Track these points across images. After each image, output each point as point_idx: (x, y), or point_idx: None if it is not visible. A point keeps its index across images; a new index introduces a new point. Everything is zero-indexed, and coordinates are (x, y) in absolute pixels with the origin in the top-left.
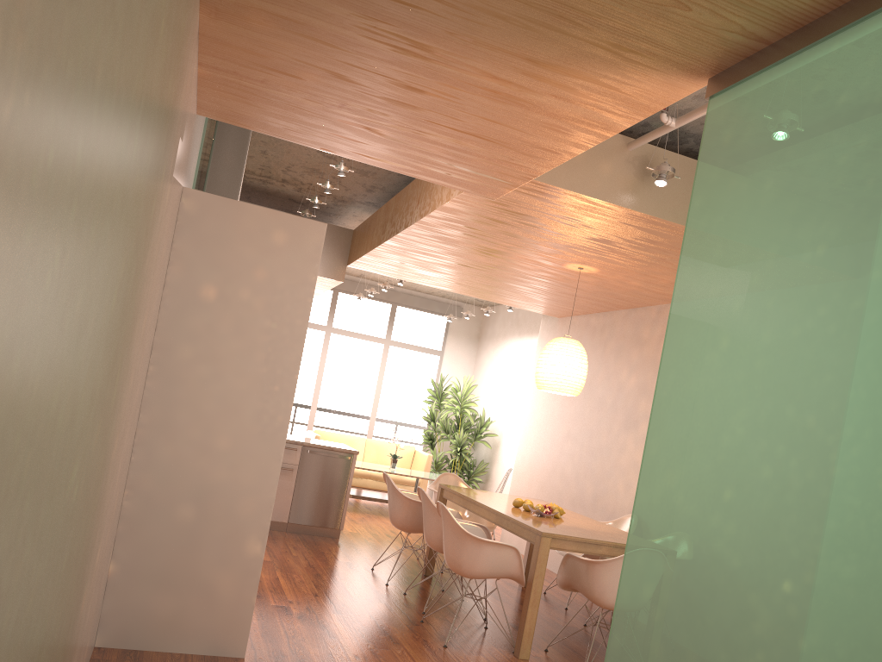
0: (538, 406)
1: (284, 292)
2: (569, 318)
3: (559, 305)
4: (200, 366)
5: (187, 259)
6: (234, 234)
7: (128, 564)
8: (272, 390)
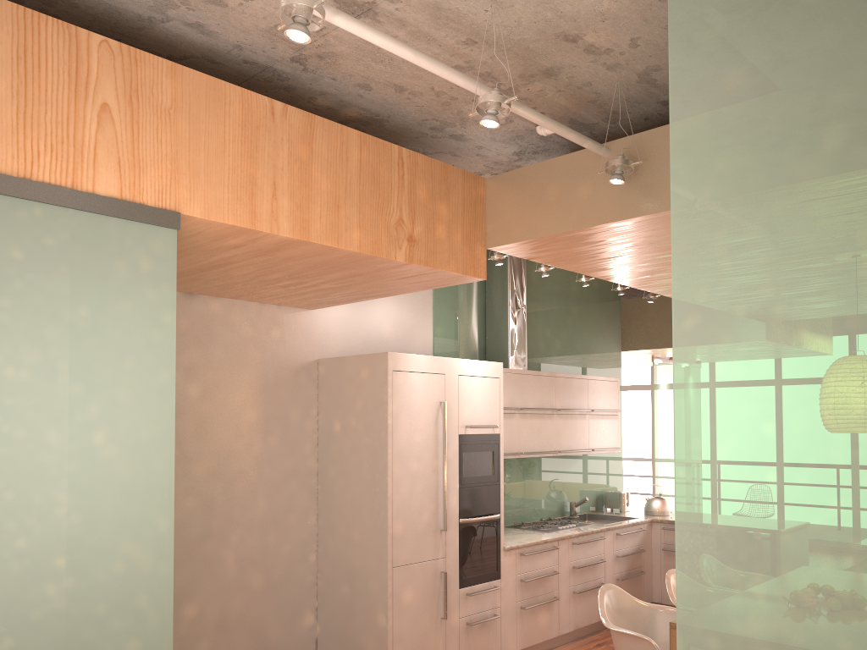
0: None
1: (372, 413)
2: None
3: None
4: (339, 480)
5: (325, 406)
6: (343, 381)
7: (324, 626)
8: (375, 491)
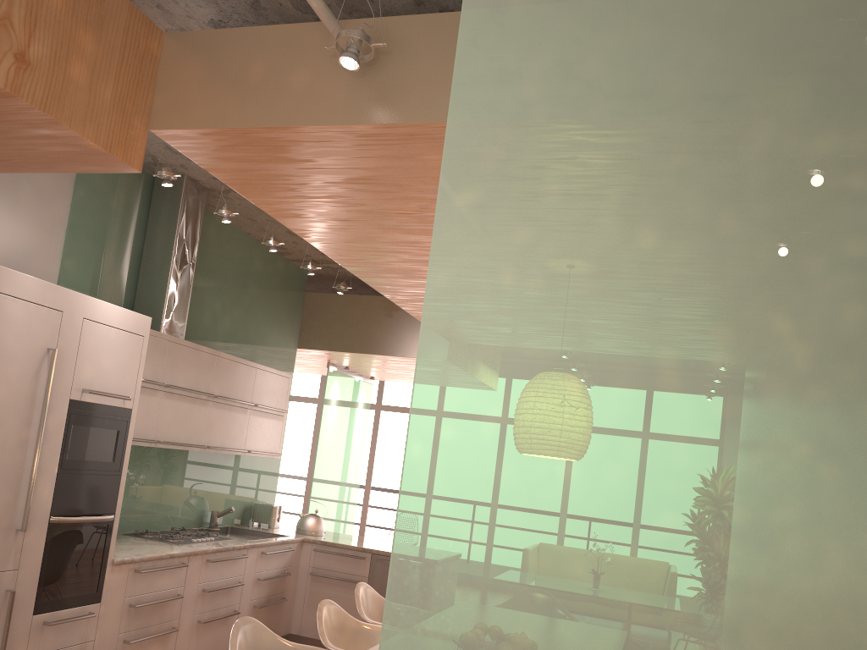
0: None
1: None
2: None
3: None
4: None
5: None
6: None
7: None
8: None
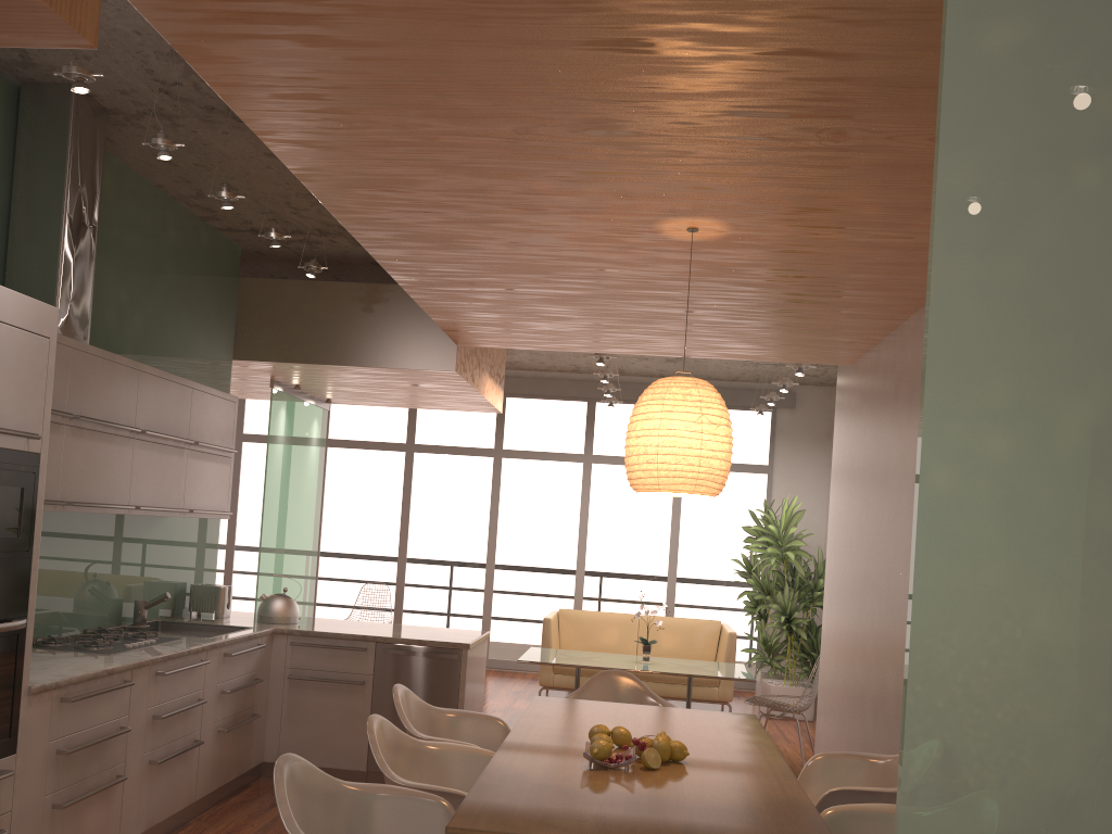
0: (838, 531)
1: None
2: (861, 360)
3: (809, 337)
4: None
5: None
6: None
7: None
8: None
